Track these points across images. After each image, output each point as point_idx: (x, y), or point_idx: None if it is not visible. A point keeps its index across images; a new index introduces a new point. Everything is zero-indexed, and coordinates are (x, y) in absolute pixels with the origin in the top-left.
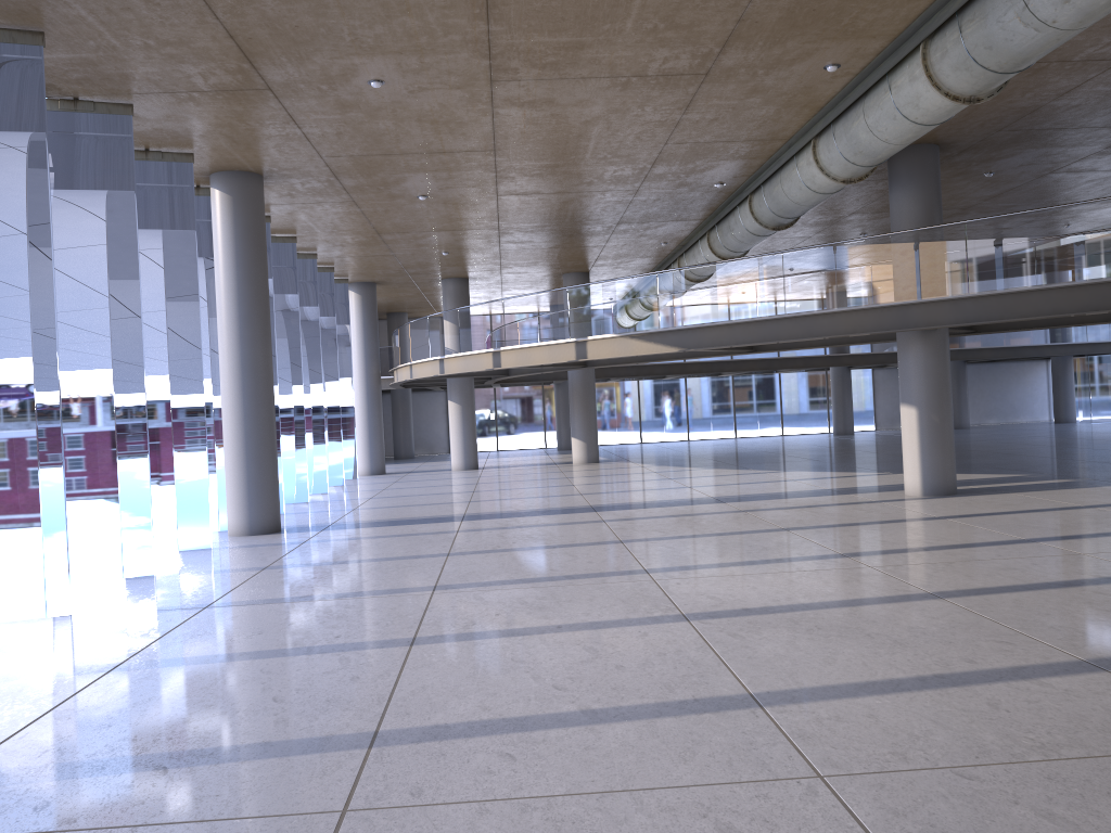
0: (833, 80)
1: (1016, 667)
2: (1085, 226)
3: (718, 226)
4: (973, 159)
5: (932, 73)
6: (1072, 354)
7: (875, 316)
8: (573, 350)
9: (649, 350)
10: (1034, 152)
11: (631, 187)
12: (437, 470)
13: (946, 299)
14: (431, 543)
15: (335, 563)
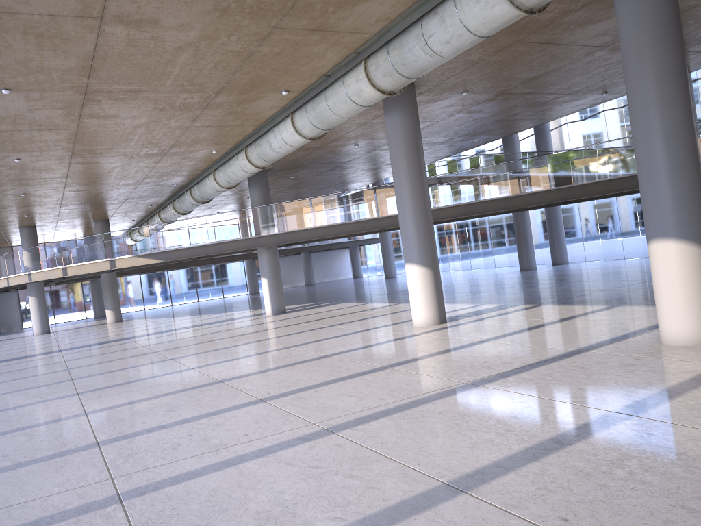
0: (216, 154)
1: (266, 351)
2: (316, 205)
3: (177, 199)
4: (283, 173)
5: (249, 158)
6: (355, 245)
7: (245, 242)
8: (108, 264)
9: (148, 262)
10: (306, 170)
11: (133, 186)
12: (24, 336)
13: (271, 234)
14: (52, 360)
15: (10, 371)
